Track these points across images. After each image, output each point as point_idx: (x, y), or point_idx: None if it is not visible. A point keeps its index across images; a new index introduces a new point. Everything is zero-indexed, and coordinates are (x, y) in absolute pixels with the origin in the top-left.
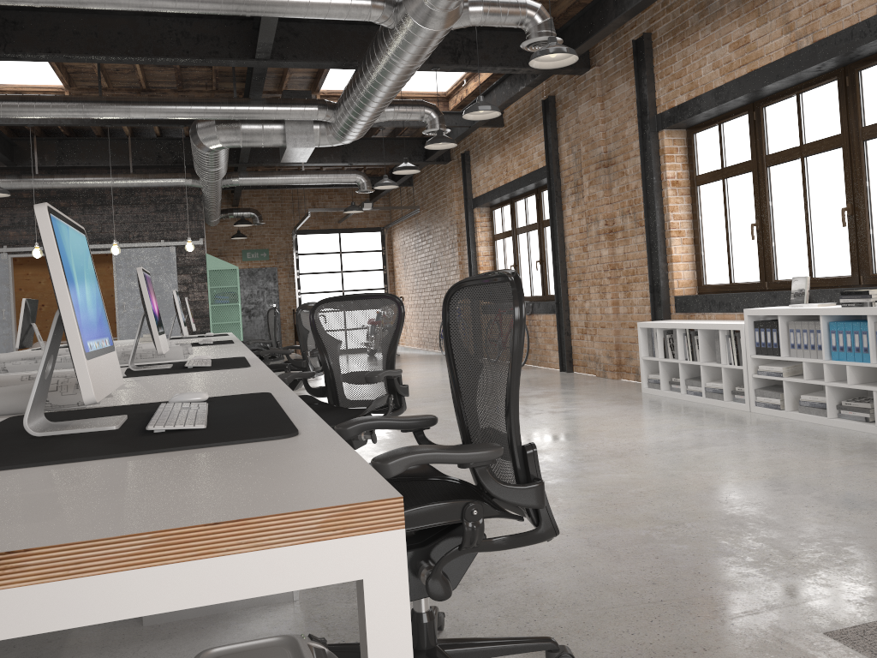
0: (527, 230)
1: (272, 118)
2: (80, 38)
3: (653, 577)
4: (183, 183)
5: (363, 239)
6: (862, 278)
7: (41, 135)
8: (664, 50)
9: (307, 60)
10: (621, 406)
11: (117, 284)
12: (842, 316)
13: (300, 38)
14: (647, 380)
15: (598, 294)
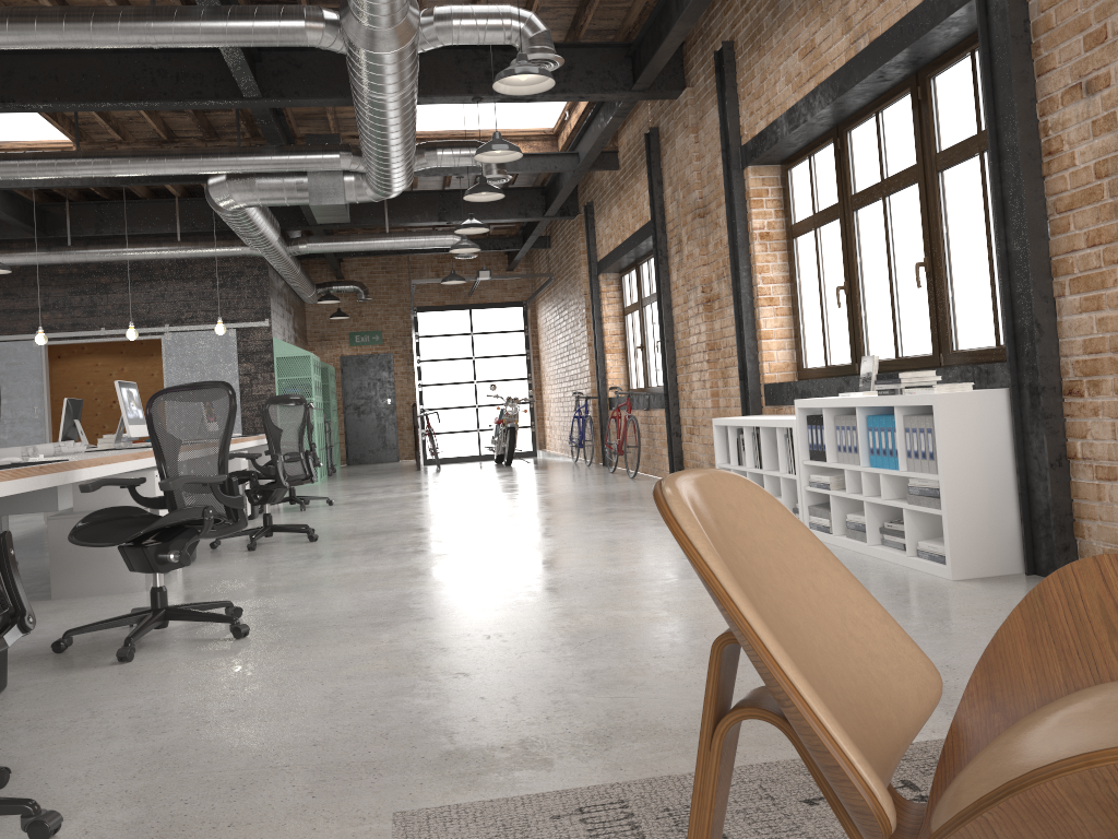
0: (650, 300)
1: (285, 170)
2: (38, 83)
3: (328, 737)
4: (240, 252)
5: (500, 316)
6: (941, 357)
7: (79, 199)
8: (745, 63)
9: (312, 97)
10: (664, 527)
11: (167, 375)
12: (889, 408)
13: (303, 70)
14: None
15: (699, 382)
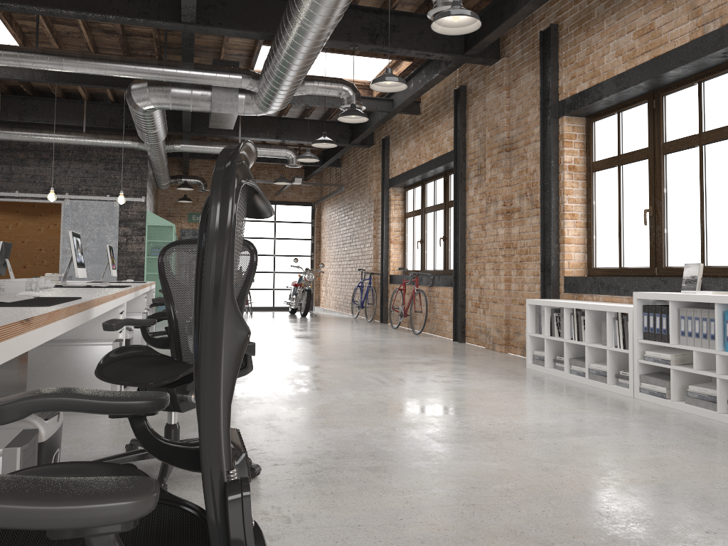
0: (434, 209)
1: (198, 82)
2: None
3: None
4: (130, 145)
5: (296, 211)
6: None
7: (8, 93)
8: (569, 41)
9: (232, 28)
10: (503, 380)
11: (63, 231)
12: None
13: (227, 7)
14: (532, 356)
15: (492, 270)
